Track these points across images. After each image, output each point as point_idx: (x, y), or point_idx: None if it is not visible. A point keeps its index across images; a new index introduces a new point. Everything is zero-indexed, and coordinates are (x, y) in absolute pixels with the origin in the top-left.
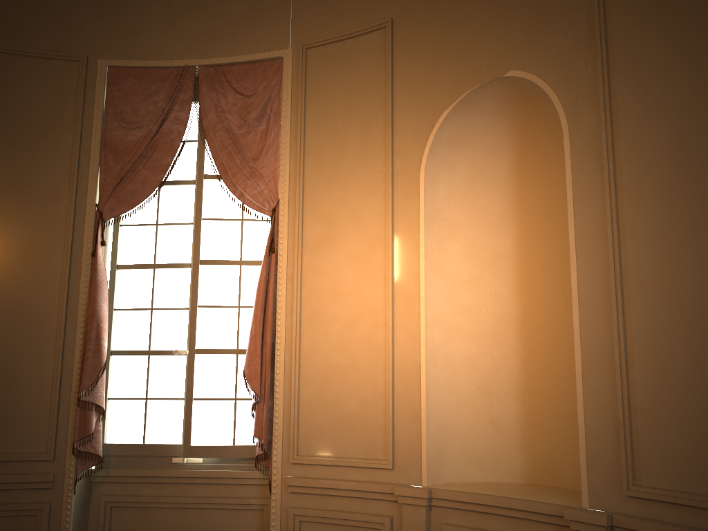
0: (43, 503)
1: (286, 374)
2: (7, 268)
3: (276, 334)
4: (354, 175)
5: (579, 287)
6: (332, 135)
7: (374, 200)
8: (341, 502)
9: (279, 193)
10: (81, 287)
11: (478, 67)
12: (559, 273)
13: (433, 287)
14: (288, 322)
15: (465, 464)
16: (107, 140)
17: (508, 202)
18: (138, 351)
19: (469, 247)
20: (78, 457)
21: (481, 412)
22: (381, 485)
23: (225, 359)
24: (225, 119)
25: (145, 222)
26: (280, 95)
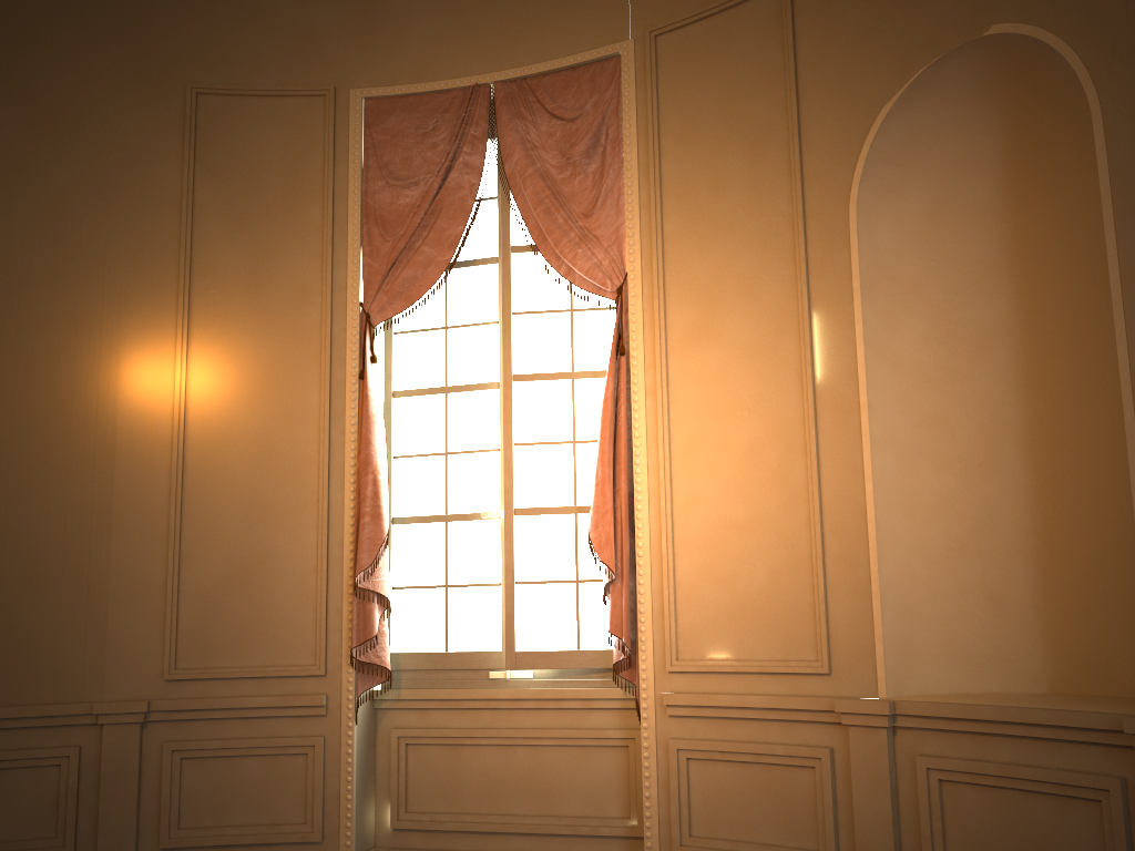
0: (315, 737)
1: (653, 538)
2: (246, 403)
3: (635, 479)
4: (742, 224)
5: (1132, 361)
6: (704, 166)
7: (776, 259)
8: (750, 729)
9: (626, 263)
10: (348, 426)
11: (938, 27)
12: (1091, 350)
13: (880, 387)
14: (652, 459)
15: (947, 665)
16: (370, 207)
17: (997, 243)
18: (431, 517)
19: (936, 322)
20: (358, 670)
21: (969, 582)
22: (812, 698)
23: (558, 522)
24: (538, 159)
25: (429, 325)
26: (619, 112)
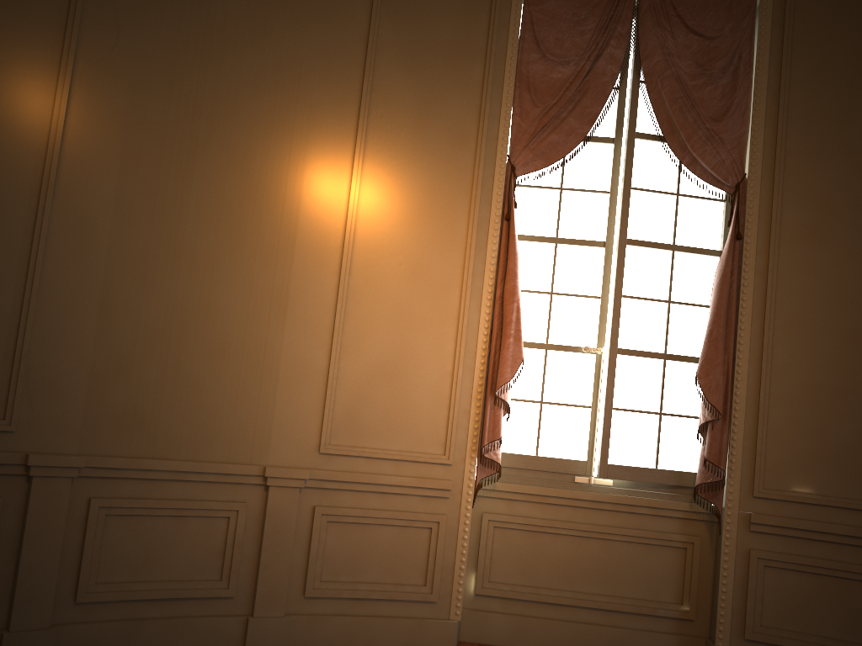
0: (441, 515)
1: (749, 390)
2: (405, 223)
3: (737, 341)
4: None
5: None
6: (831, 100)
7: None
8: (825, 549)
9: (744, 166)
10: (488, 257)
11: None
12: None
13: None
14: (754, 327)
15: None
16: (522, 74)
17: None
18: (533, 343)
19: None
20: (482, 464)
21: None
22: None
23: (650, 364)
24: (673, 64)
25: (545, 184)
26: (752, 41)
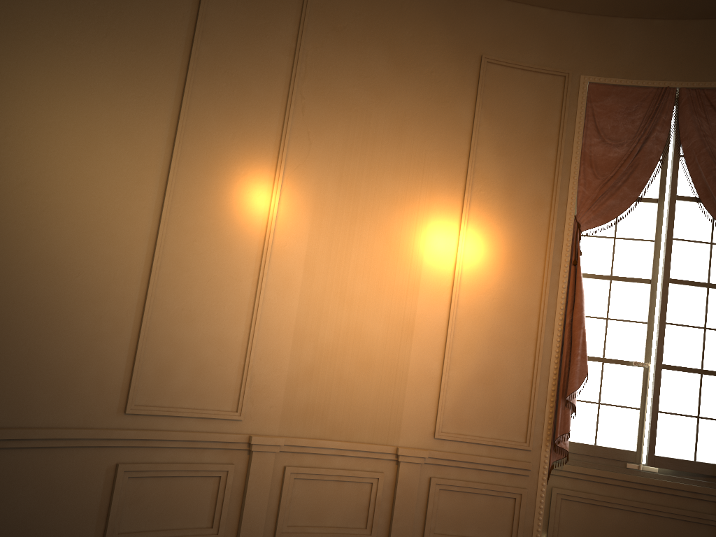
0: (523, 488)
1: None
2: (497, 268)
3: None
4: None
5: None
6: None
7: None
8: None
9: None
10: (559, 293)
11: None
12: None
13: None
14: None
15: None
16: (585, 154)
17: None
18: (592, 357)
19: None
20: (555, 451)
21: None
22: None
23: (689, 378)
24: (708, 143)
25: (602, 234)
26: None
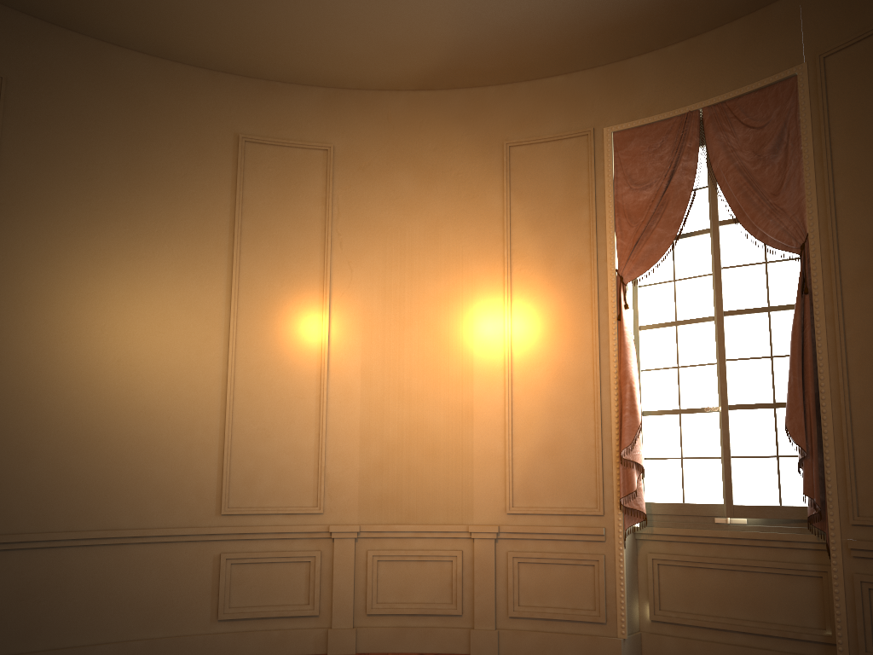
0: (599, 555)
1: (835, 426)
2: (547, 340)
3: (819, 383)
4: None
5: None
6: (867, 150)
7: None
8: None
9: (807, 226)
10: (611, 351)
11: None
12: None
13: None
14: (832, 369)
15: None
16: (619, 205)
17: None
18: (668, 410)
19: None
20: (625, 513)
21: None
22: None
23: (761, 414)
24: (736, 158)
25: (662, 280)
26: (797, 117)
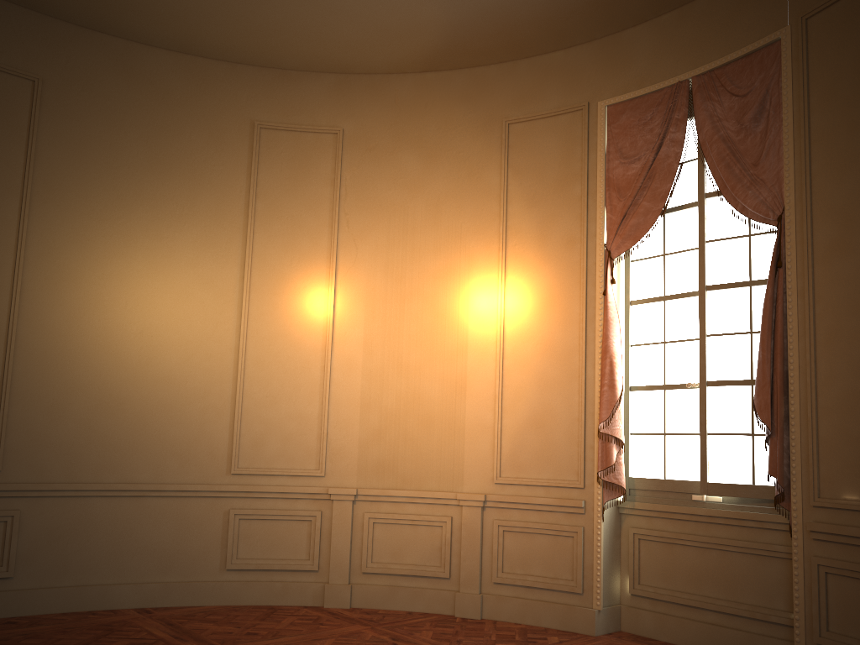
0: (577, 526)
1: (802, 404)
2: (537, 314)
3: (788, 360)
4: None
5: None
6: (842, 115)
7: None
8: None
9: (785, 197)
10: (597, 326)
11: None
12: None
13: None
14: (801, 345)
15: None
16: (610, 179)
17: None
18: (654, 386)
19: None
20: (603, 486)
21: None
22: None
23: (739, 391)
24: (721, 128)
25: (653, 254)
26: (779, 83)
